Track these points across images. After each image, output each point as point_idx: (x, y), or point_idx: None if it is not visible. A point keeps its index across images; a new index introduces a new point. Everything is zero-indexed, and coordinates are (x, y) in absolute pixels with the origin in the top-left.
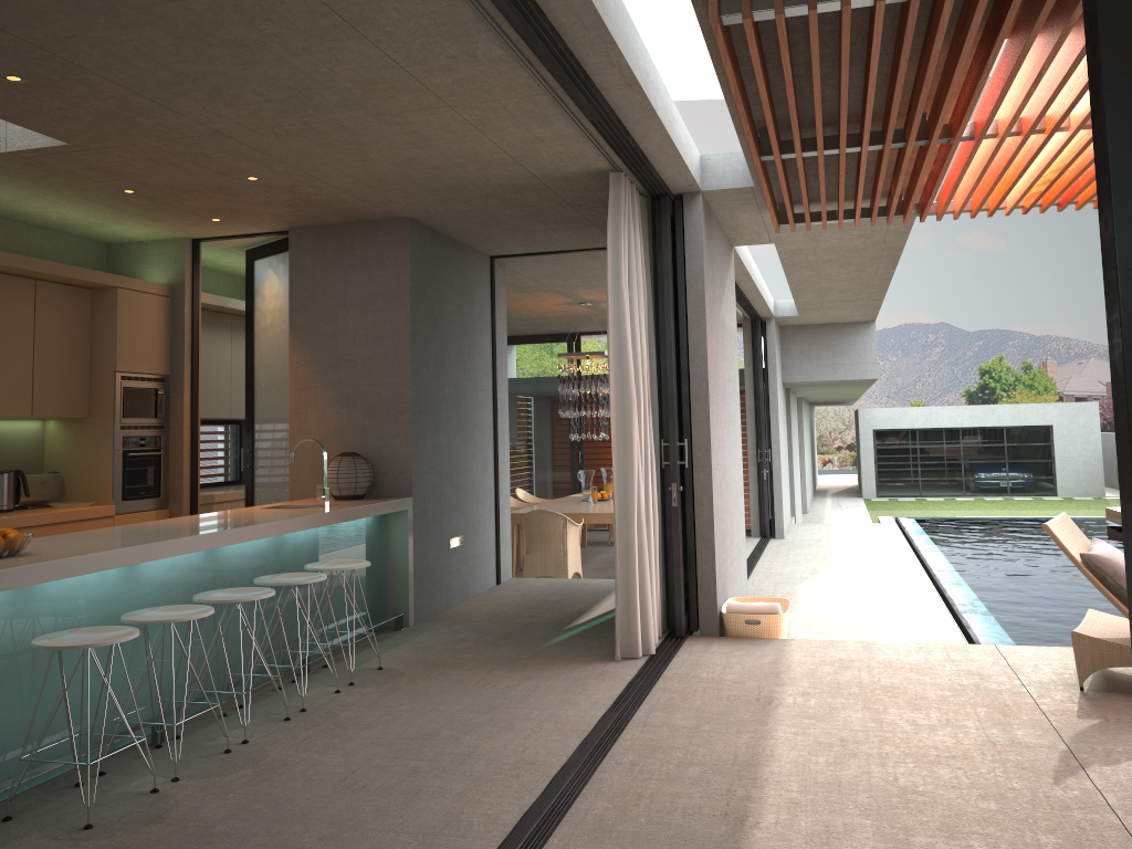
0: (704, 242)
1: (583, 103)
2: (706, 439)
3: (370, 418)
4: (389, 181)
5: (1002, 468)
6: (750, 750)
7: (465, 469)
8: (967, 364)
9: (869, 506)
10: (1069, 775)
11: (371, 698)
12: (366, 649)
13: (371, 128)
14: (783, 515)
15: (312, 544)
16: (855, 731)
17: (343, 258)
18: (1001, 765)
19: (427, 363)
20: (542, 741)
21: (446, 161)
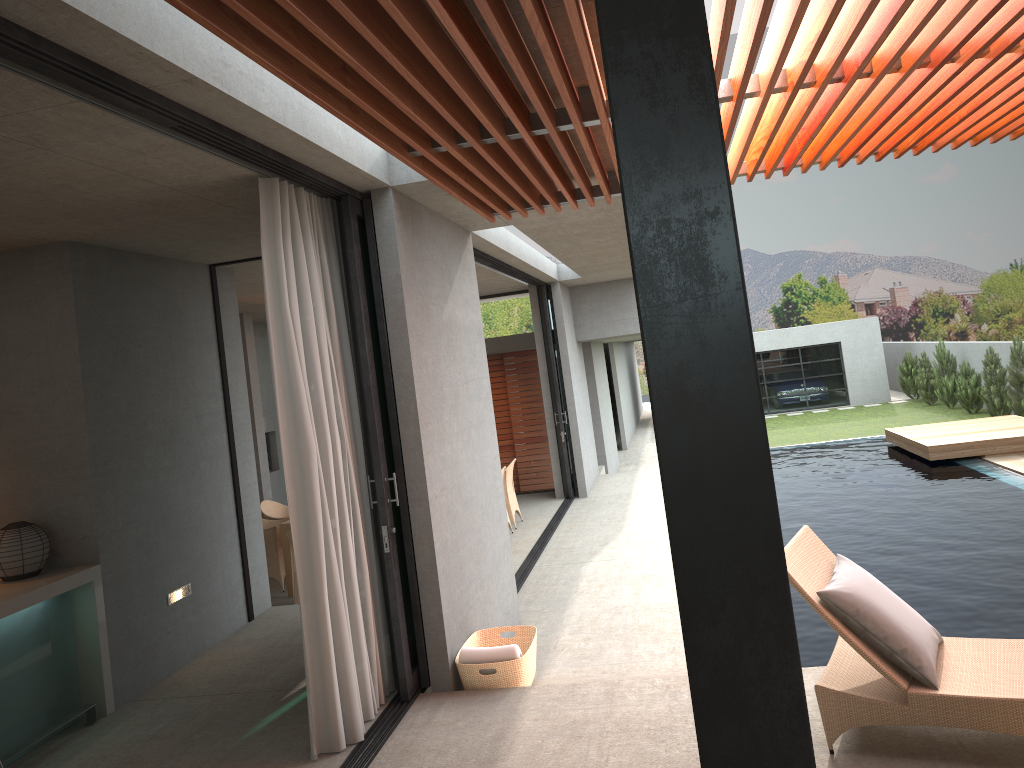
0: (401, 244)
1: (136, 108)
2: (420, 468)
3: (45, 477)
4: None
5: (800, 384)
6: None
7: (189, 508)
8: (772, 283)
9: None
10: None
11: None
12: None
13: None
14: (584, 474)
15: None
16: None
17: None
18: None
19: (113, 403)
20: None
21: (42, 184)
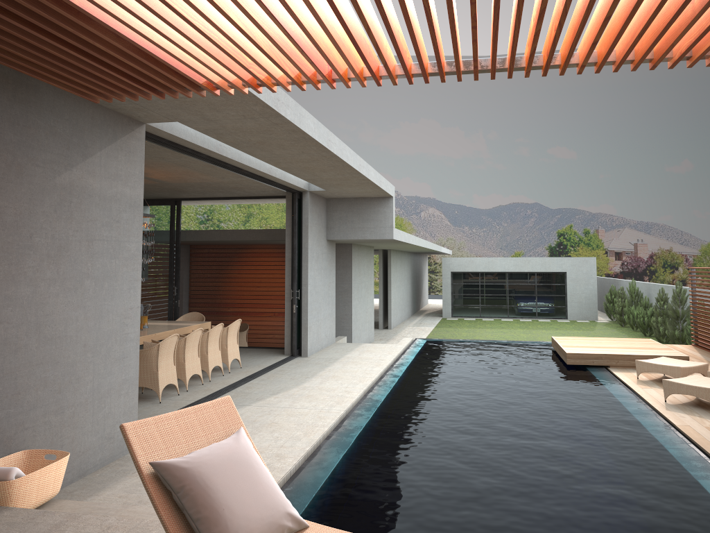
0: None
1: None
2: None
3: None
4: None
5: (533, 299)
6: None
7: None
8: (550, 229)
9: (439, 324)
10: None
11: None
12: None
13: None
14: (307, 339)
15: None
16: None
17: None
18: None
19: None
20: None
21: None
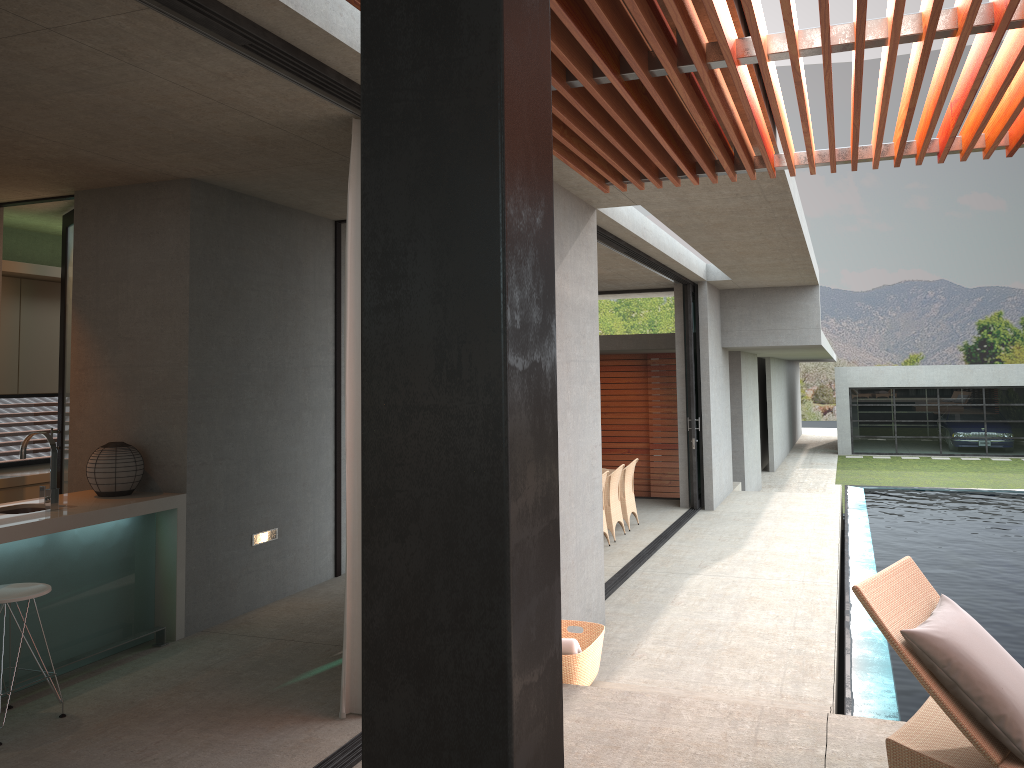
0: None
1: (201, 18)
2: None
3: (147, 403)
4: (112, 135)
5: (980, 427)
6: None
7: (285, 455)
8: (966, 319)
9: (840, 464)
10: None
11: None
12: (88, 678)
13: None
14: (713, 486)
15: (13, 559)
16: None
17: (125, 224)
18: None
19: (218, 341)
20: None
21: (145, 108)
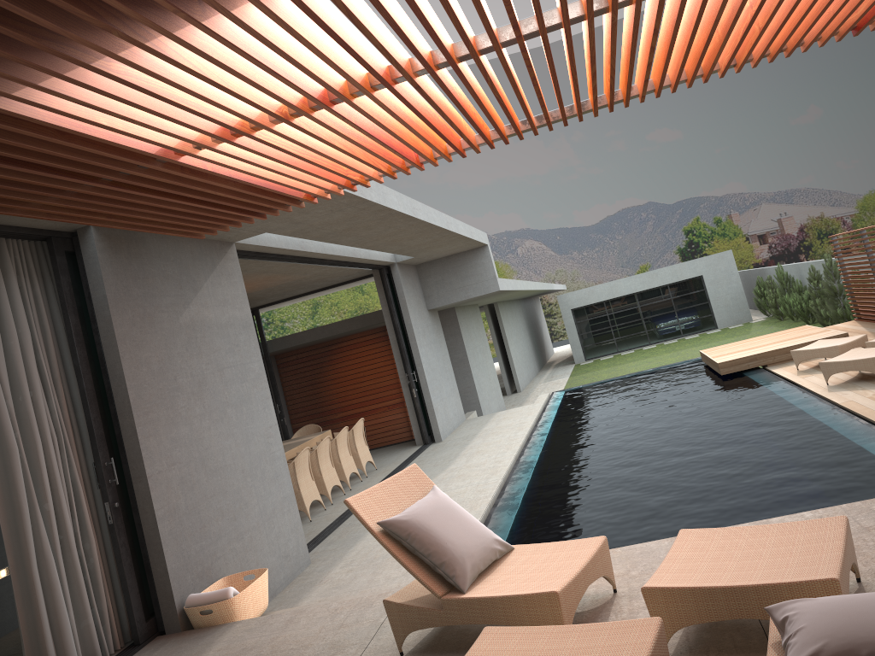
0: (109, 269)
1: None
2: (138, 451)
3: None
4: None
5: (673, 316)
6: None
7: None
8: (674, 228)
9: (574, 372)
10: None
11: None
12: None
13: None
14: (437, 422)
15: None
16: None
17: None
18: None
19: None
20: None
21: None
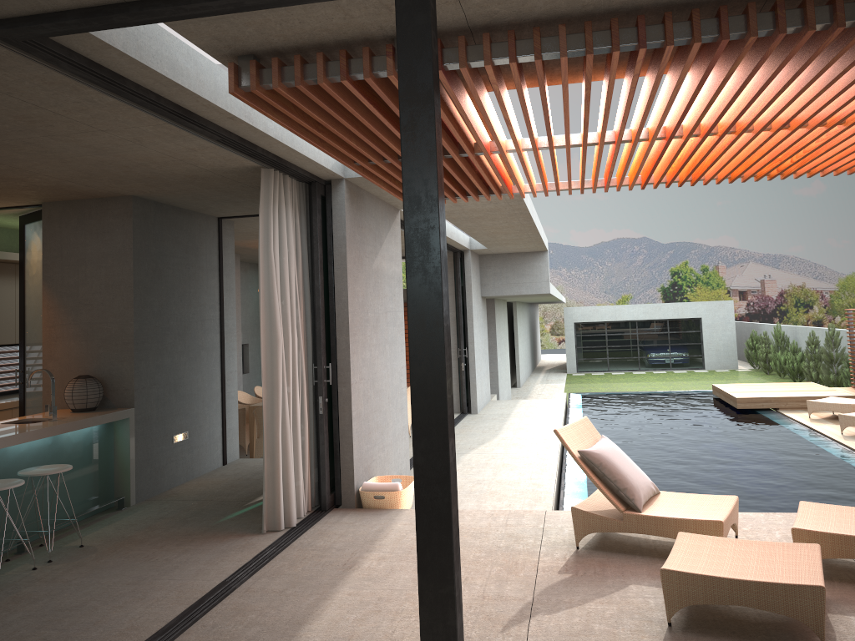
0: (348, 216)
1: (200, 130)
2: (347, 362)
3: (103, 348)
4: (97, 174)
5: (666, 349)
6: (307, 610)
7: (191, 381)
8: (662, 267)
9: (568, 380)
10: (516, 623)
11: (57, 573)
12: (83, 528)
13: (53, 143)
14: (476, 396)
15: (35, 451)
16: (394, 590)
17: (83, 226)
18: (475, 617)
19: (150, 304)
20: (158, 608)
21: (130, 162)
